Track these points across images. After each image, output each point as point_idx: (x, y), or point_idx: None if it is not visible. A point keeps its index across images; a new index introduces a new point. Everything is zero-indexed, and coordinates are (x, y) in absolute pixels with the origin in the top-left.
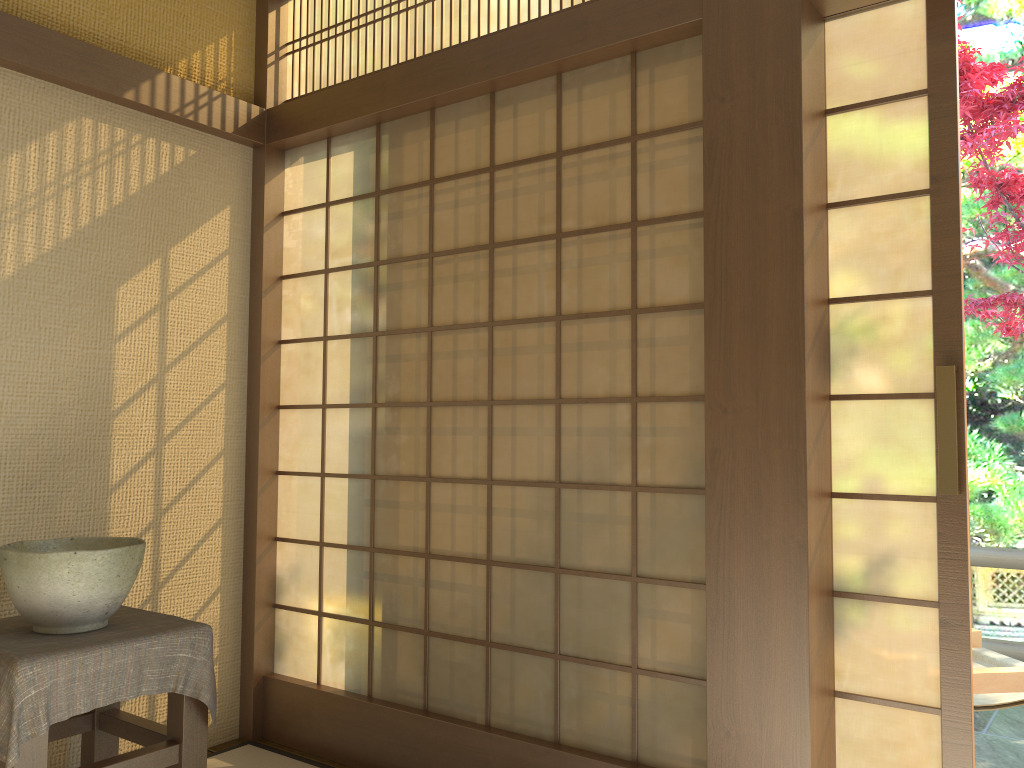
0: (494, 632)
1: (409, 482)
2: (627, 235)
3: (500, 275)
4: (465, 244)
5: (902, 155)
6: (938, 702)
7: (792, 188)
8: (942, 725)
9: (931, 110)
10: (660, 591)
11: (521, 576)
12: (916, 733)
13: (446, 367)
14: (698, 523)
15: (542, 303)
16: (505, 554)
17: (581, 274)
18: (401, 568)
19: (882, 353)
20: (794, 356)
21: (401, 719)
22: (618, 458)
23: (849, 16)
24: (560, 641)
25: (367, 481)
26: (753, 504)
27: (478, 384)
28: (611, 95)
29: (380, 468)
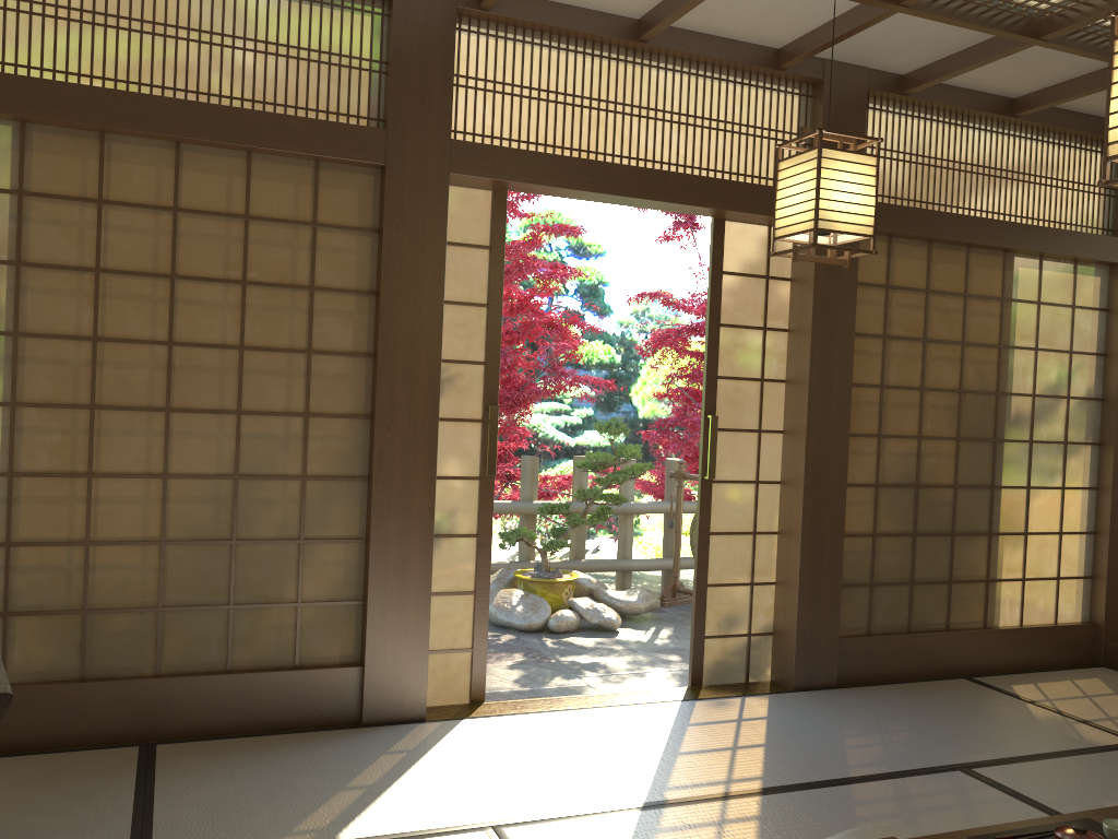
0: (167, 598)
1: (63, 478)
2: (306, 295)
3: (182, 303)
4: (141, 268)
5: (474, 280)
6: (473, 588)
7: (438, 295)
8: (476, 599)
9: (492, 259)
10: (322, 547)
11: (197, 550)
12: (461, 607)
13: (115, 375)
14: (352, 499)
15: (226, 333)
16: (181, 534)
17: (265, 316)
18: (51, 558)
19: (457, 394)
20: (434, 397)
21: (62, 691)
22: (292, 456)
23: (451, 186)
24: (234, 595)
25: (1, 479)
26: (404, 486)
27: (154, 393)
28: (297, 186)
29: (22, 466)
